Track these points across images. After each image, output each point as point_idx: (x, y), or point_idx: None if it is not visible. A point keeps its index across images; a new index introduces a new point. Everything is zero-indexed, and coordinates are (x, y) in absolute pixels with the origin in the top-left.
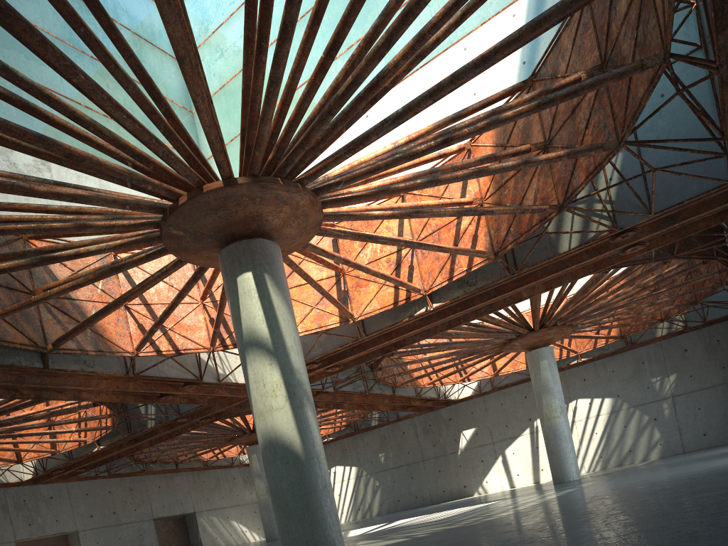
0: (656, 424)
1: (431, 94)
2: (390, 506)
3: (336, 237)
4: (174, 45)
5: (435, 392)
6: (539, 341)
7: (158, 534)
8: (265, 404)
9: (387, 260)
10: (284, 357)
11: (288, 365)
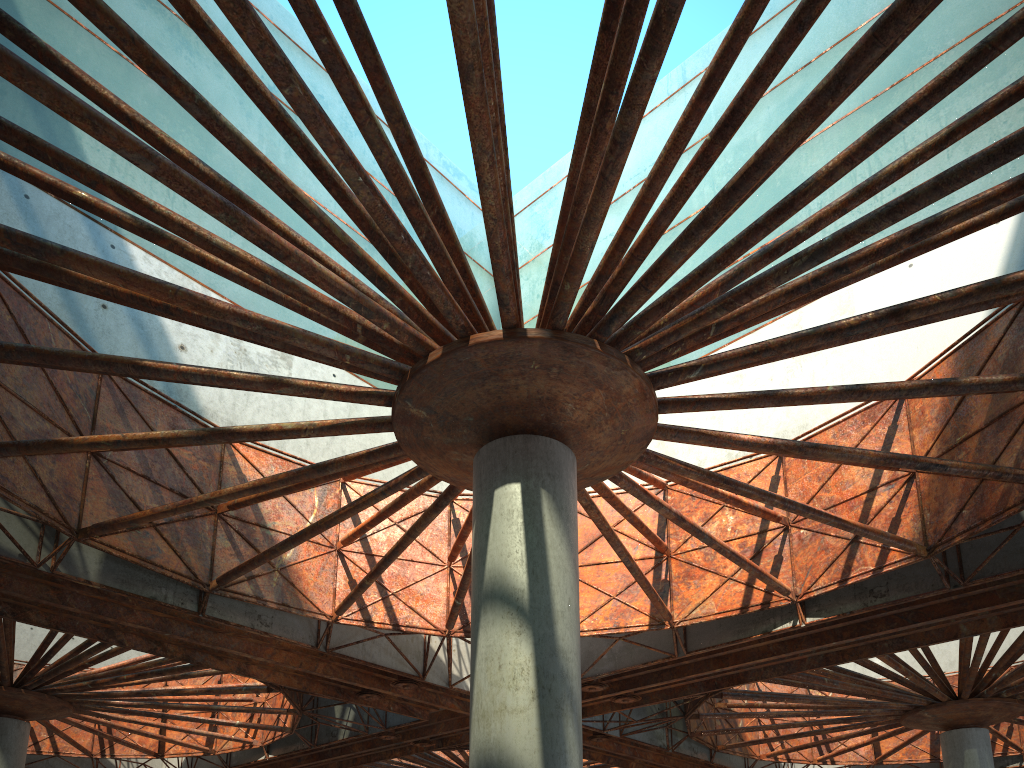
0: None
1: (891, 209)
2: None
3: (671, 469)
4: (458, 38)
5: None
6: (967, 717)
7: None
8: (494, 700)
9: (740, 544)
10: (545, 626)
11: (549, 640)
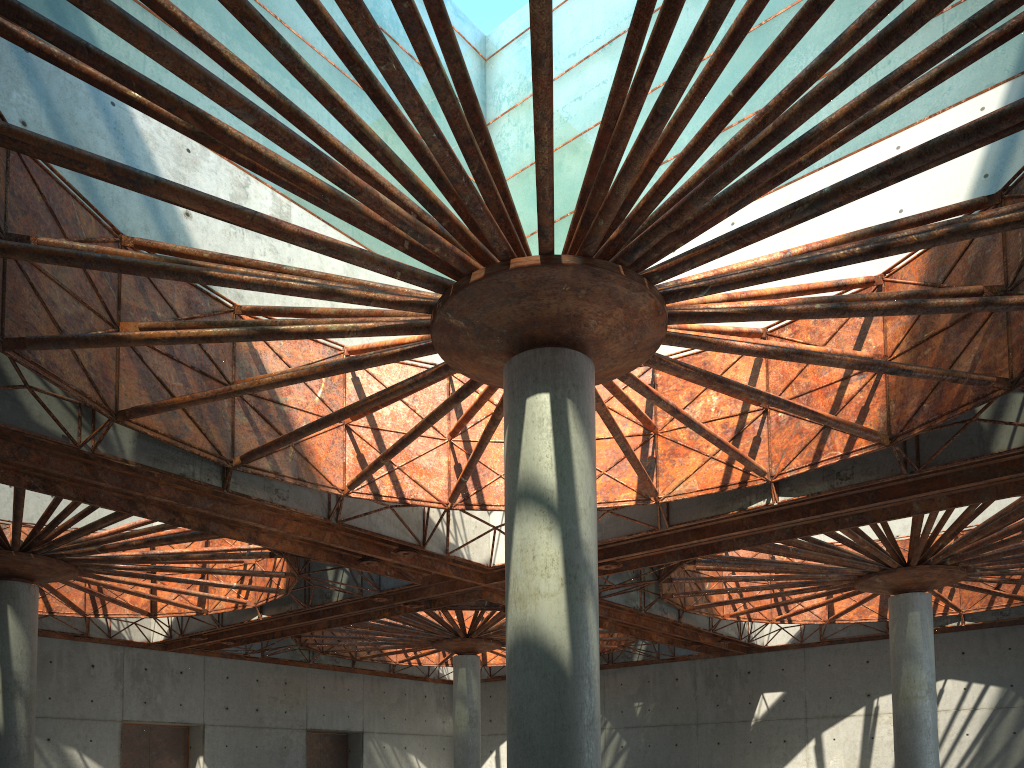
0: None
1: (881, 171)
2: None
3: (672, 370)
4: (536, 34)
5: (736, 629)
6: (913, 583)
7: (308, 751)
8: (529, 585)
9: (722, 424)
10: (571, 522)
11: (574, 534)
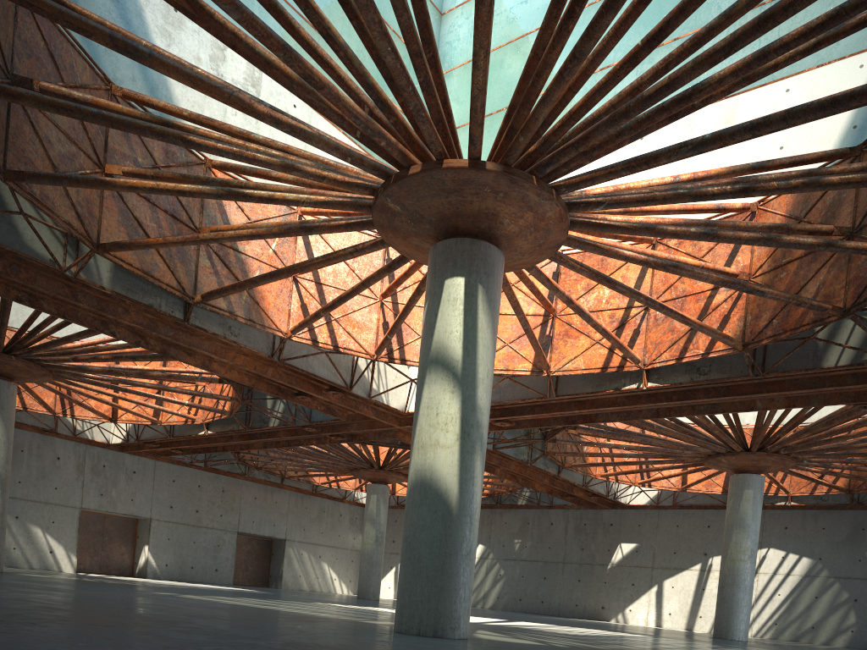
0: (855, 606)
1: (752, 126)
2: (508, 603)
3: (570, 268)
4: None
5: (605, 487)
6: (752, 466)
7: (238, 551)
8: (431, 437)
9: (610, 315)
10: (470, 389)
11: (471, 399)
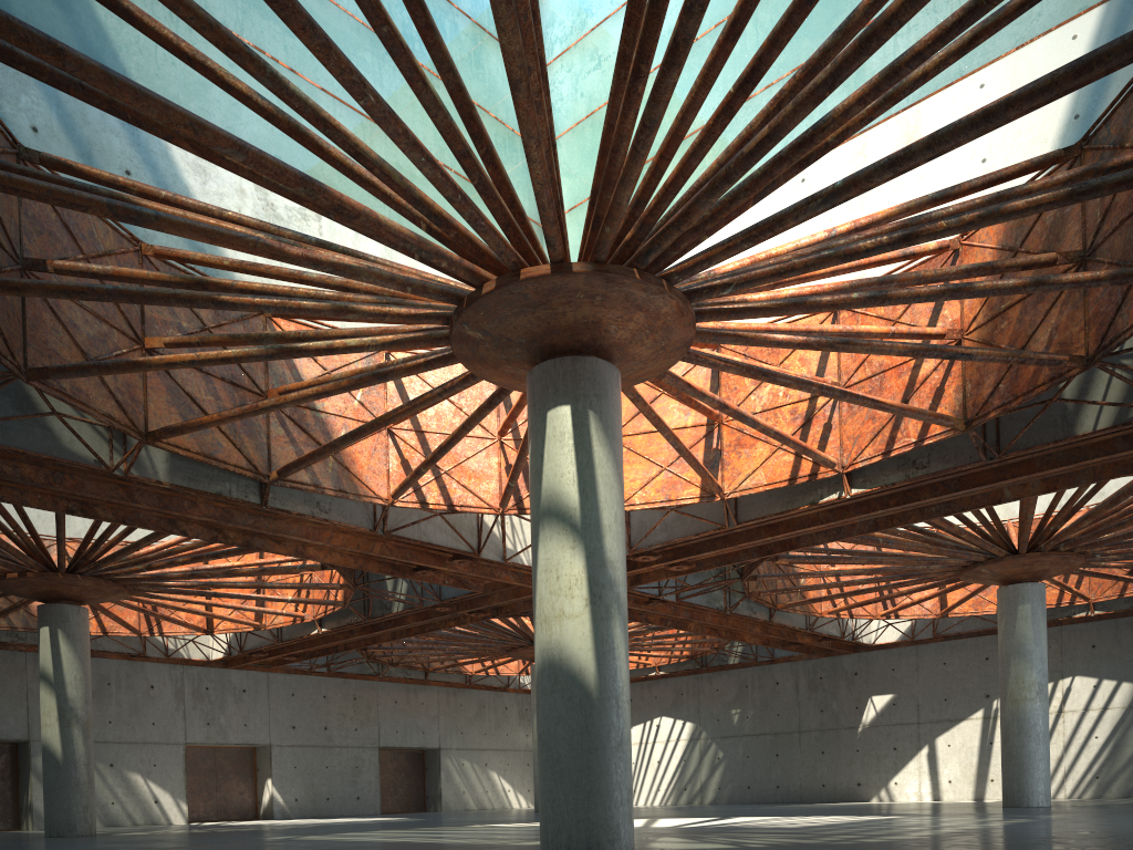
0: None
1: (892, 163)
2: (734, 793)
3: (711, 367)
4: (507, 62)
5: (838, 627)
6: (1024, 572)
7: (382, 771)
8: (554, 607)
9: (791, 410)
10: (595, 540)
11: (598, 552)
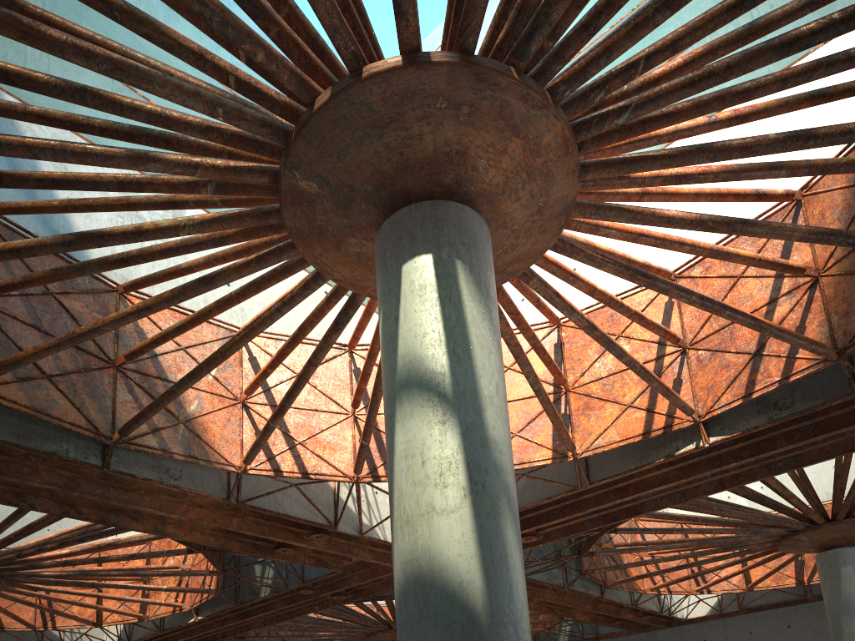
0: None
1: None
2: None
3: (587, 260)
4: None
5: (657, 603)
6: (842, 537)
7: None
8: (419, 502)
9: None
10: (473, 413)
11: (478, 429)
